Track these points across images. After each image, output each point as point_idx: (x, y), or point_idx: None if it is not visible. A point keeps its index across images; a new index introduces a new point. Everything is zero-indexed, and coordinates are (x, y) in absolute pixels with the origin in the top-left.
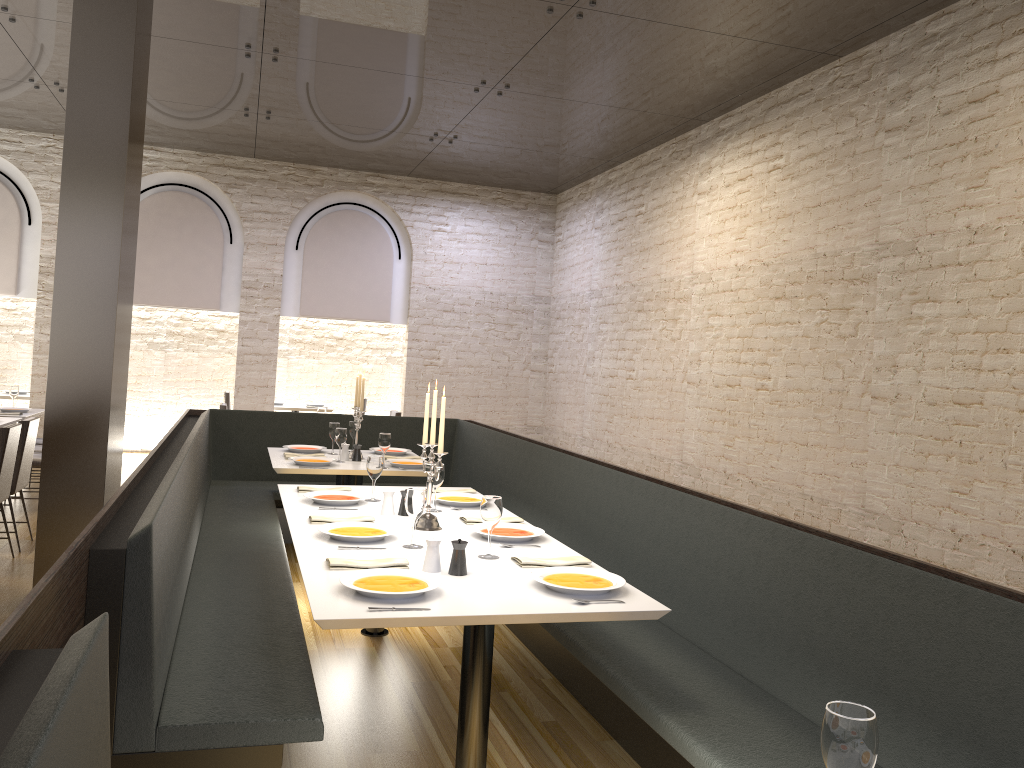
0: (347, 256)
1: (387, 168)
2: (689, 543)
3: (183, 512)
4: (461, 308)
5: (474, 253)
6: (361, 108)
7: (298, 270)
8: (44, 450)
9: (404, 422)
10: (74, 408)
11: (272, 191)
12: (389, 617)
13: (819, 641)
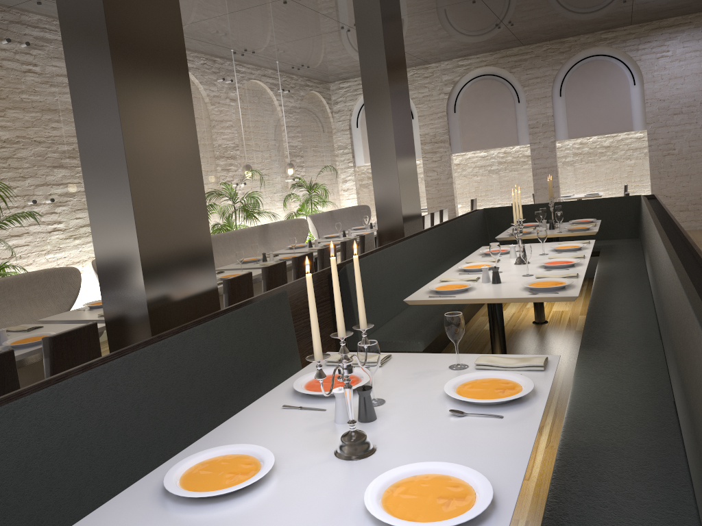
0: (595, 92)
1: (612, 25)
2: (658, 263)
3: (410, 262)
4: (688, 109)
5: (694, 66)
6: (560, 2)
7: (563, 109)
8: (379, 239)
9: (602, 201)
10: (387, 218)
11: (538, 63)
12: (433, 299)
13: (666, 312)
